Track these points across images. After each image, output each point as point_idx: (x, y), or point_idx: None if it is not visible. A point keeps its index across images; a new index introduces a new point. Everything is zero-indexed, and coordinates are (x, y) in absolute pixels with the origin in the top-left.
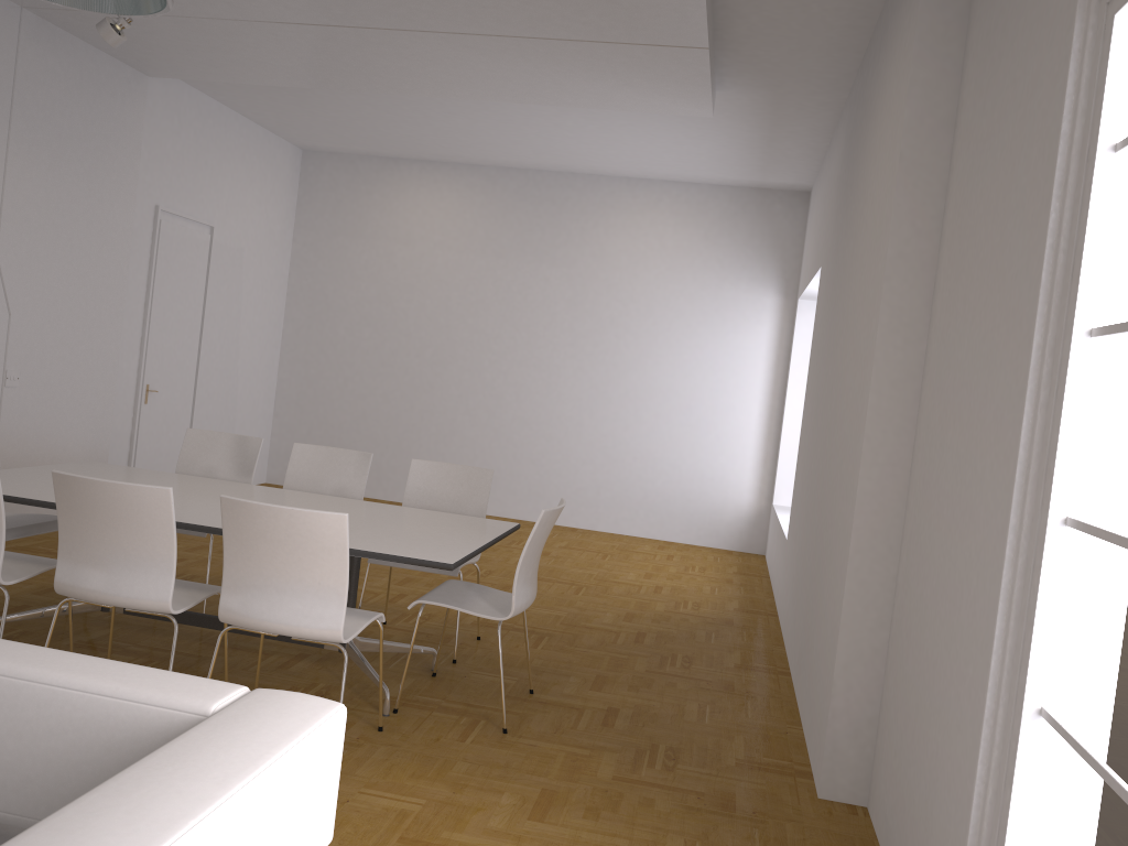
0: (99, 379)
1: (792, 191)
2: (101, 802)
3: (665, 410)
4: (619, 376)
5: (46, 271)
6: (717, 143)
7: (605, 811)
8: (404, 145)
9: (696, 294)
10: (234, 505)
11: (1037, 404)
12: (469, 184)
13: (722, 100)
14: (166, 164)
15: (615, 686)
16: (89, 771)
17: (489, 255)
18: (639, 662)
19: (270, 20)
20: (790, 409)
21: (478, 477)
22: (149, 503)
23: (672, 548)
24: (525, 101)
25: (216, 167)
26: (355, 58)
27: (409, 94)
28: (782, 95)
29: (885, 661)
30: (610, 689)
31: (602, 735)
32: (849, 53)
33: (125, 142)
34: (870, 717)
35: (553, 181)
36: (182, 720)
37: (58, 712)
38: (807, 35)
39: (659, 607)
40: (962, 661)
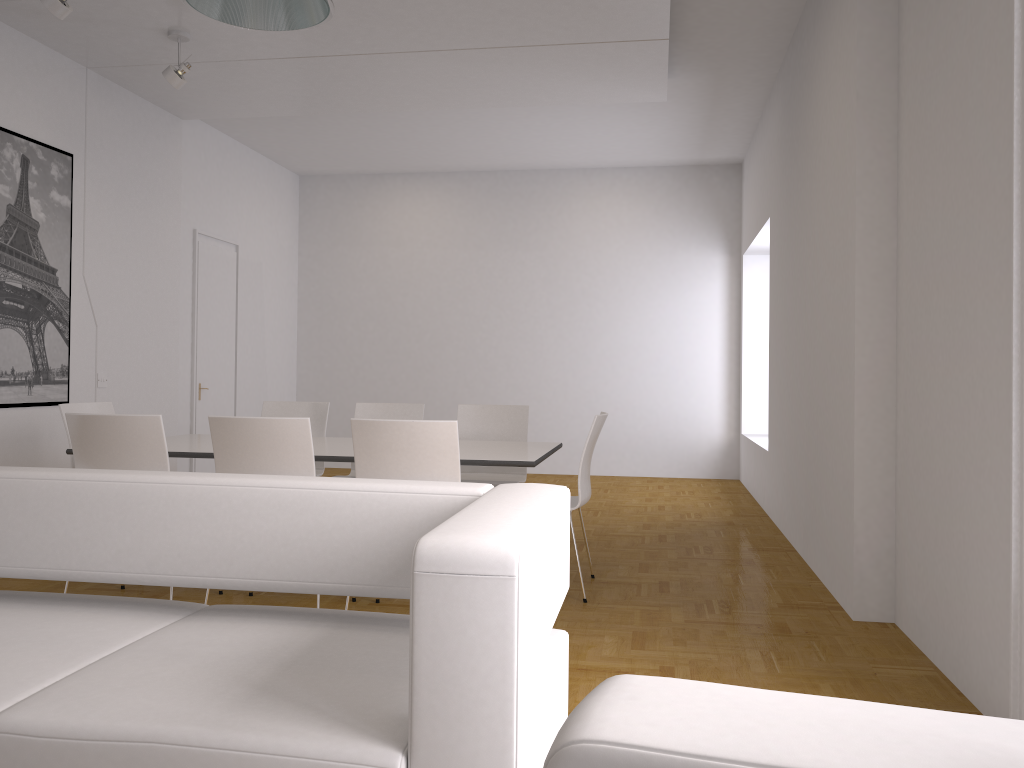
0: (165, 379)
1: (726, 164)
2: (473, 513)
3: (638, 363)
4: (595, 339)
5: (120, 288)
6: (664, 127)
7: (689, 640)
8: (390, 161)
9: (654, 261)
10: (363, 424)
11: (1022, 239)
12: (447, 189)
13: (671, 87)
14: (198, 194)
15: (658, 569)
16: (399, 545)
17: (471, 247)
18: (669, 553)
19: (299, 55)
20: (747, 350)
21: (516, 413)
22: (291, 433)
23: (659, 481)
24: (507, 105)
25: (235, 195)
26: (366, 82)
27: (407, 110)
28: (723, 76)
29: (894, 501)
30: (655, 570)
31: (663, 597)
32: (781, 32)
33: (169, 176)
34: (888, 549)
35: (519, 178)
36: (462, 501)
37: (369, 508)
38: (747, 21)
39: (668, 518)
40: (978, 459)
